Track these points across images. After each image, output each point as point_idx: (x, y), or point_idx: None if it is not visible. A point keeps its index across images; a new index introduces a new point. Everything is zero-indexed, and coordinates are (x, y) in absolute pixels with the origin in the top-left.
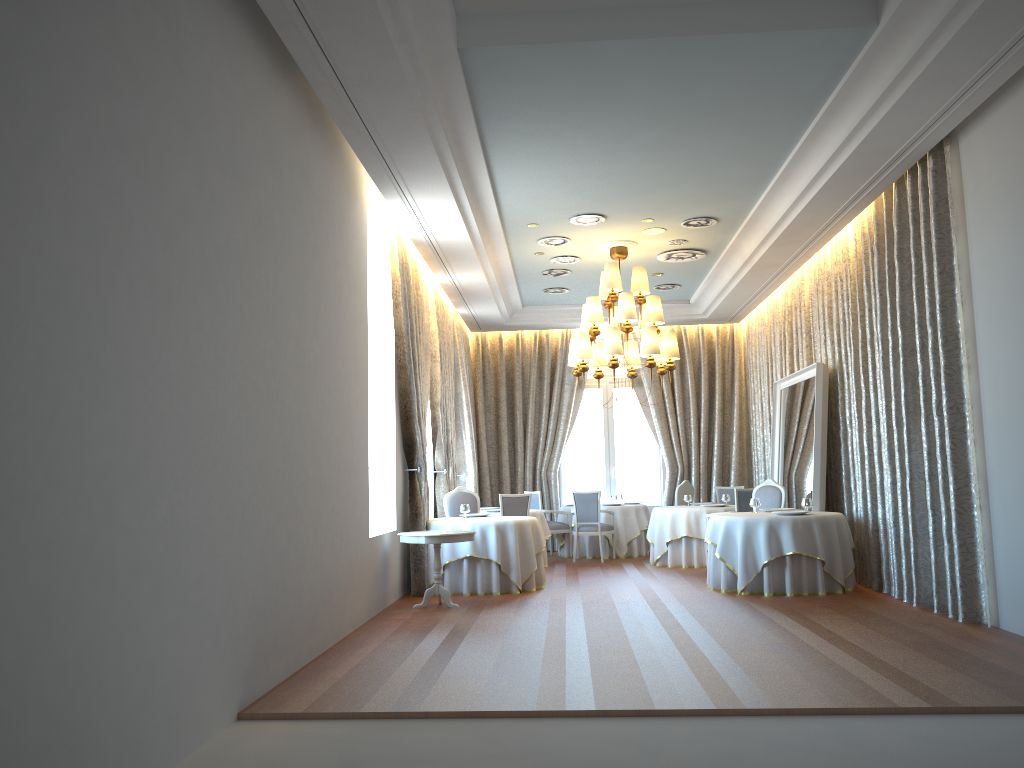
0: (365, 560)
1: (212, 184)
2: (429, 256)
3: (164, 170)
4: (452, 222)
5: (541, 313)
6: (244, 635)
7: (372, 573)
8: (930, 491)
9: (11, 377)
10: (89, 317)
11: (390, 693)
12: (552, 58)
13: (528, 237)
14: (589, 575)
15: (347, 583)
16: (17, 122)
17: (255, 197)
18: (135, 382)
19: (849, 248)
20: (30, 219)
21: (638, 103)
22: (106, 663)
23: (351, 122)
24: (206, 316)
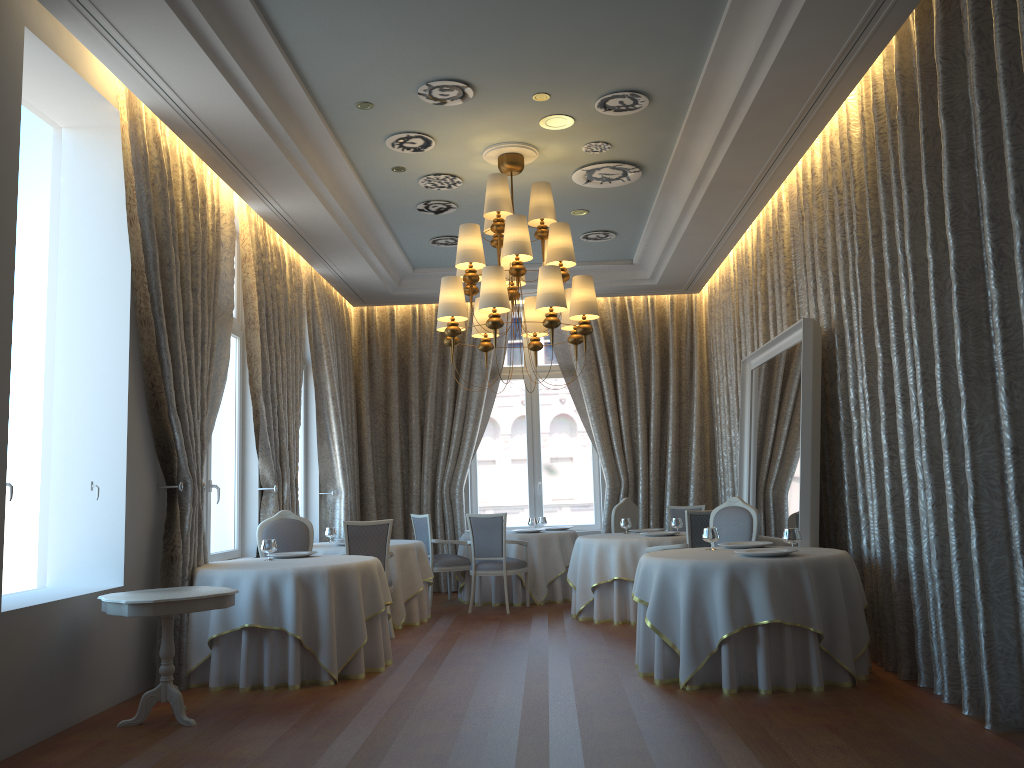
0: None
1: None
2: (212, 158)
3: None
4: (203, 75)
5: (439, 278)
6: None
7: (13, 675)
8: (1020, 521)
9: None
10: None
11: None
12: None
13: (369, 133)
14: (472, 641)
15: None
16: None
17: None
18: None
19: (852, 137)
20: None
21: None
22: None
23: None
24: None
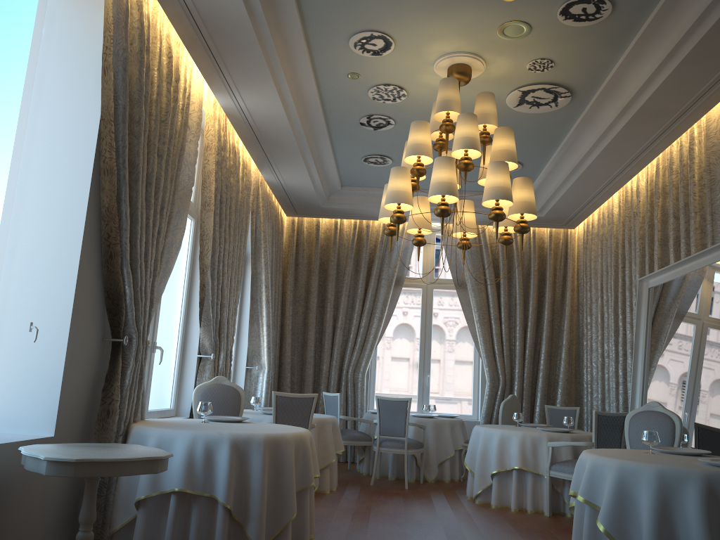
0: None
1: None
2: (190, 37)
3: None
4: None
5: (362, 197)
6: None
7: None
8: None
9: None
10: None
11: None
12: None
13: (335, 30)
14: (385, 517)
15: None
16: None
17: None
18: None
19: None
20: None
21: None
22: None
23: None
24: None
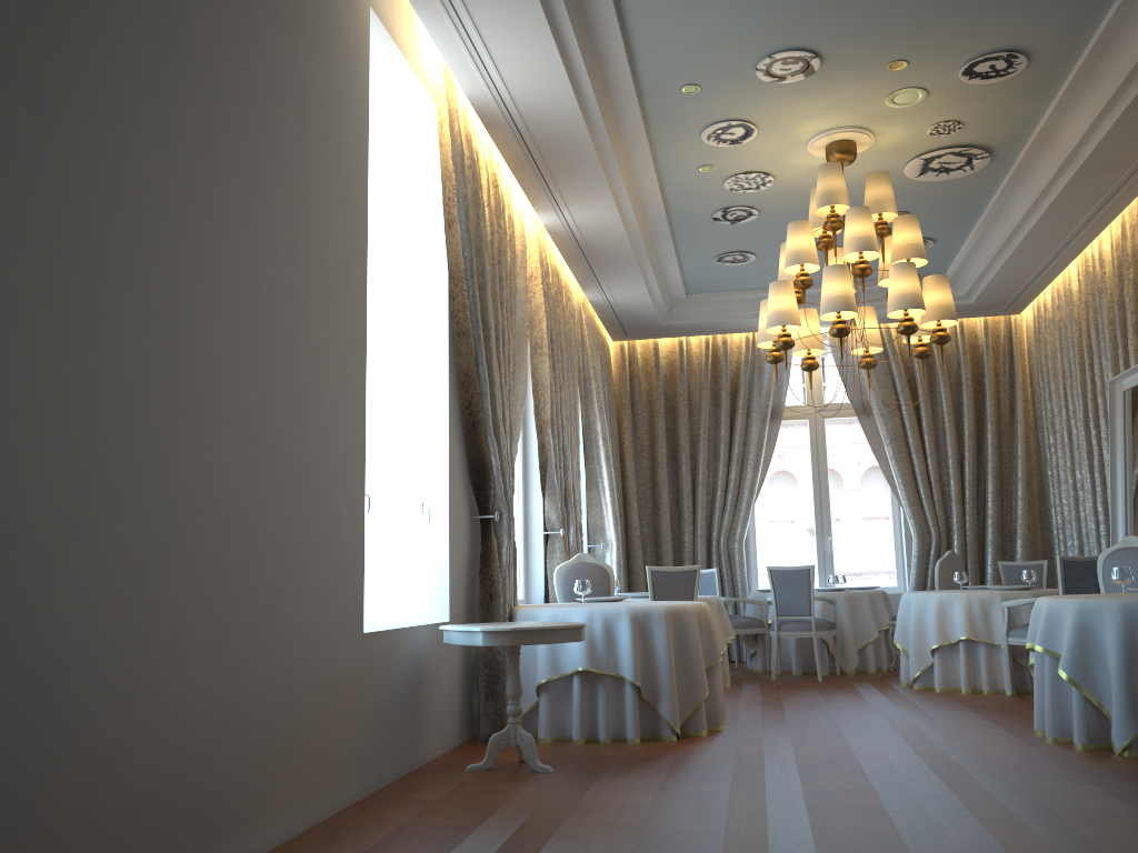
0: (349, 678)
1: None
2: (517, 160)
3: None
4: (538, 55)
5: (714, 305)
6: None
7: (373, 704)
8: None
9: None
10: None
11: None
12: None
13: (684, 124)
14: (802, 705)
15: (278, 731)
16: None
17: None
18: None
19: None
20: None
21: None
22: None
23: None
24: None
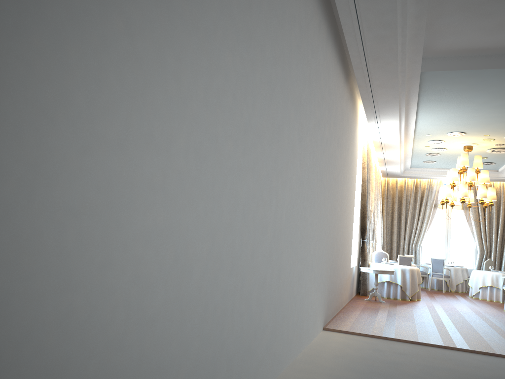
0: (349, 277)
1: (331, 130)
2: (377, 146)
3: (324, 129)
4: (394, 134)
5: (419, 171)
6: (325, 299)
7: (350, 282)
8: None
9: (300, 204)
10: (310, 183)
11: (378, 330)
12: (461, 75)
13: (424, 139)
14: (440, 297)
15: (345, 285)
16: (305, 123)
17: (338, 132)
18: (315, 205)
19: None
20: (305, 153)
21: (496, 91)
22: (305, 299)
23: (367, 98)
24: (327, 180)
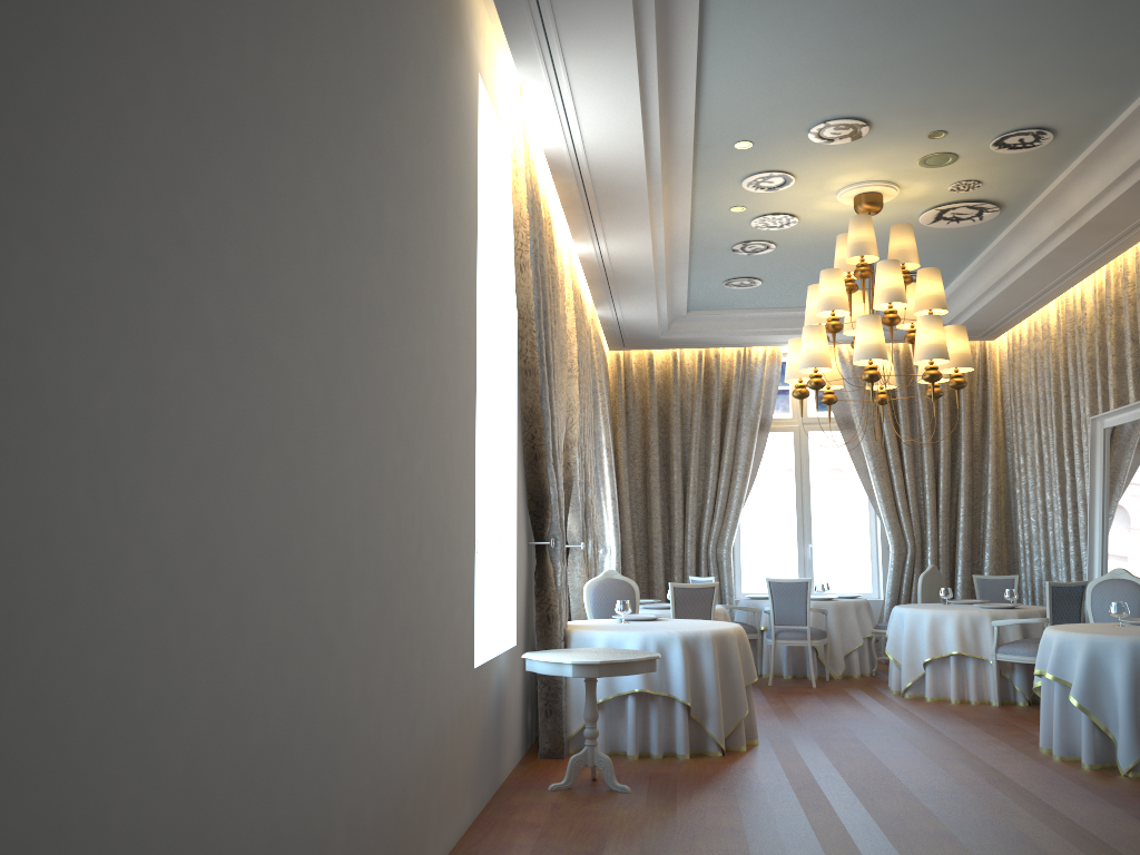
0: (467, 712)
1: None
2: (571, 200)
3: None
4: (622, 118)
5: (712, 322)
6: None
7: (478, 733)
8: None
9: None
10: None
11: None
12: None
13: (729, 172)
14: (813, 715)
15: (433, 769)
16: None
17: None
18: None
19: None
20: None
21: None
22: None
23: None
24: None
